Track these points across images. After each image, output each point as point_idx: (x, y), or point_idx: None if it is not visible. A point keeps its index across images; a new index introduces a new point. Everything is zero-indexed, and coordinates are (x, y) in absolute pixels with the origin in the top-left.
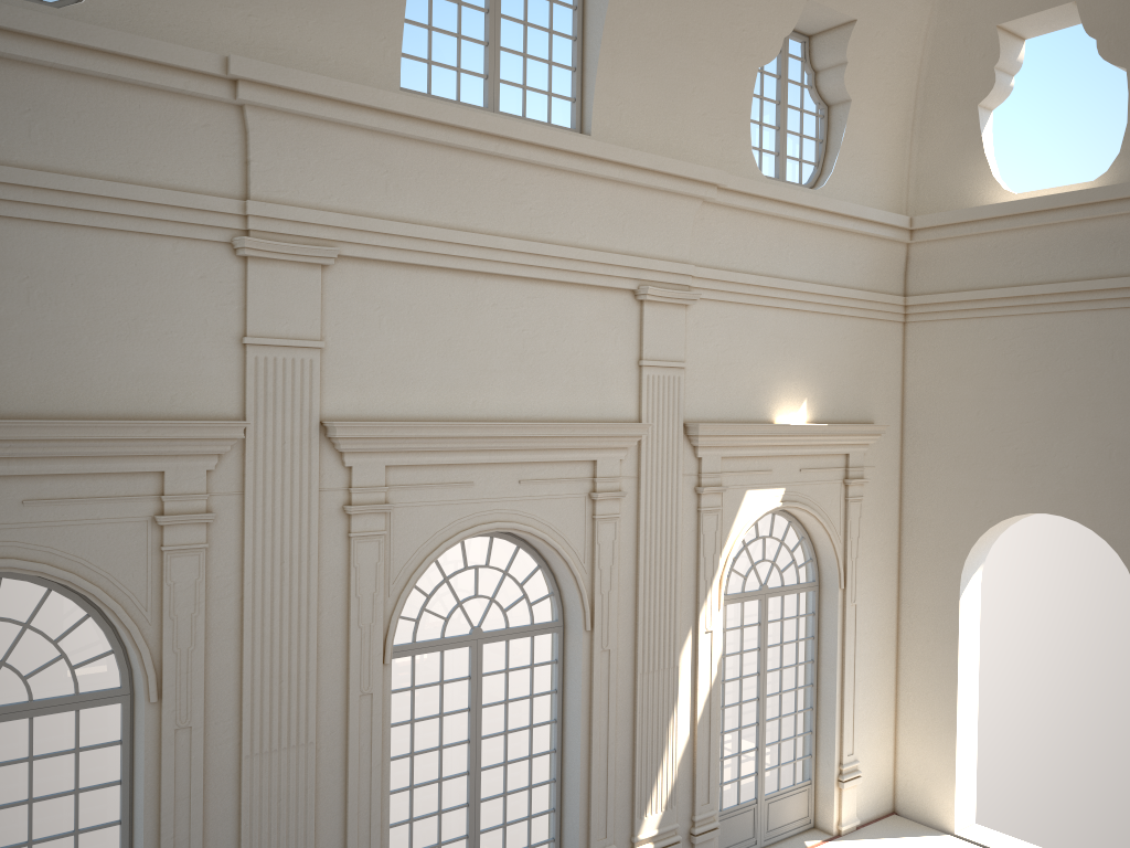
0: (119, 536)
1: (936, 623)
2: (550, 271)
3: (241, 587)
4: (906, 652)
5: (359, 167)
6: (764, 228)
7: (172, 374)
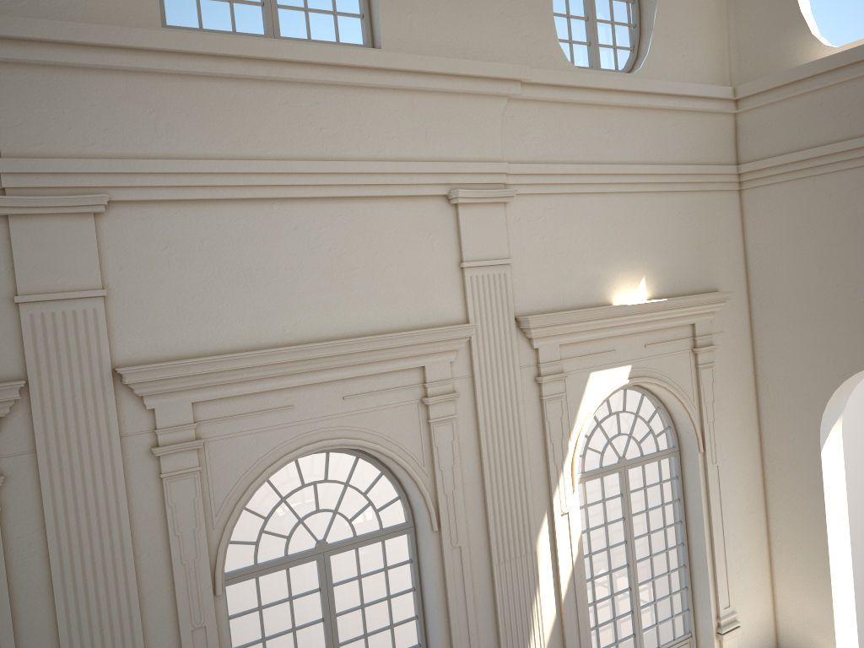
0: None
1: (800, 475)
2: (350, 187)
3: (46, 544)
4: (774, 503)
5: (121, 110)
6: (580, 117)
7: None
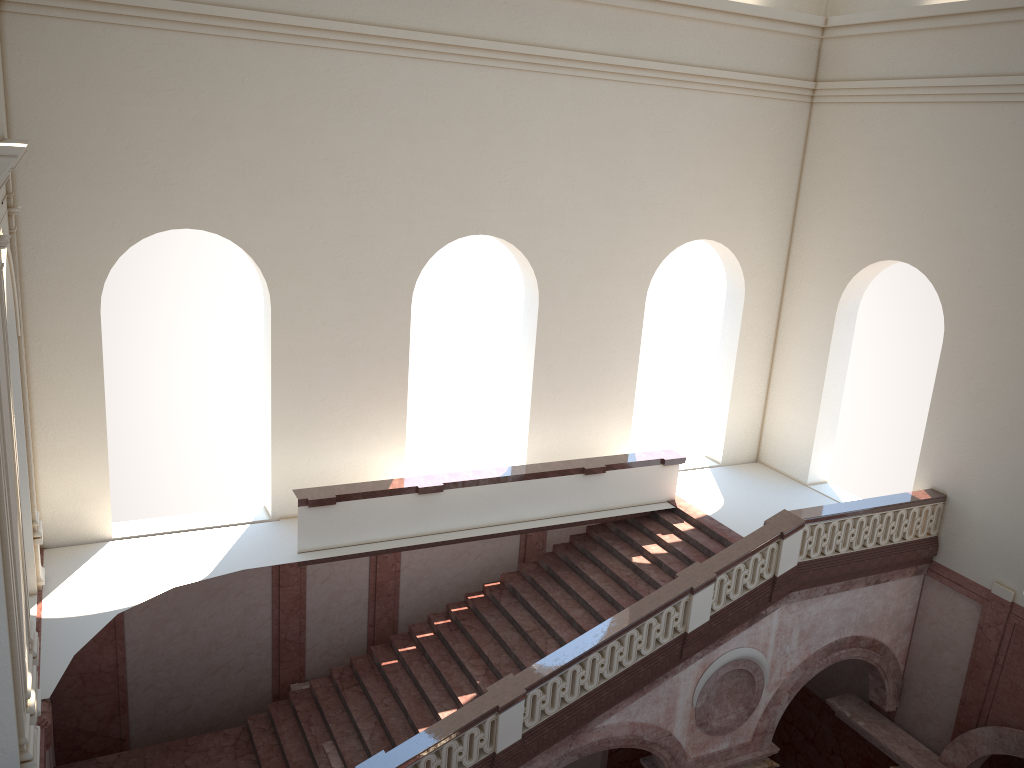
0: None
1: (75, 350)
2: None
3: None
4: (40, 387)
5: None
6: None
7: None
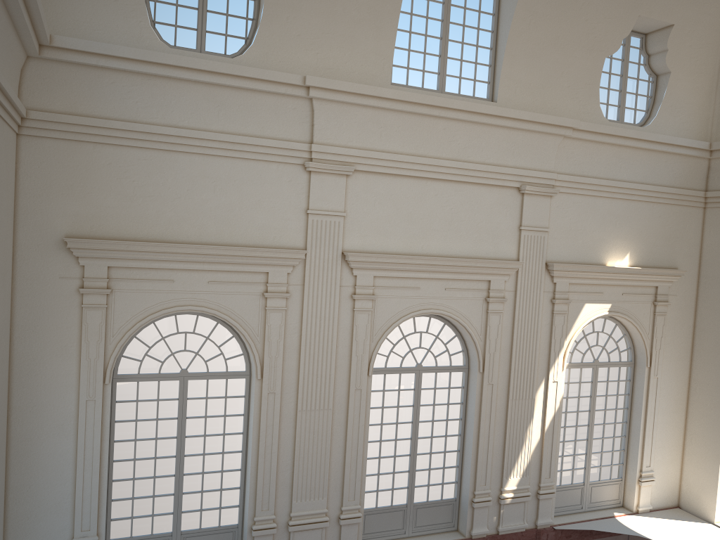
0: (247, 300)
1: (711, 394)
2: (468, 177)
3: (300, 330)
4: (692, 410)
5: (367, 125)
6: (605, 151)
7: (274, 227)
